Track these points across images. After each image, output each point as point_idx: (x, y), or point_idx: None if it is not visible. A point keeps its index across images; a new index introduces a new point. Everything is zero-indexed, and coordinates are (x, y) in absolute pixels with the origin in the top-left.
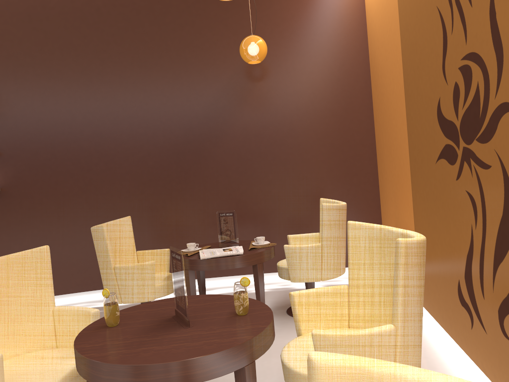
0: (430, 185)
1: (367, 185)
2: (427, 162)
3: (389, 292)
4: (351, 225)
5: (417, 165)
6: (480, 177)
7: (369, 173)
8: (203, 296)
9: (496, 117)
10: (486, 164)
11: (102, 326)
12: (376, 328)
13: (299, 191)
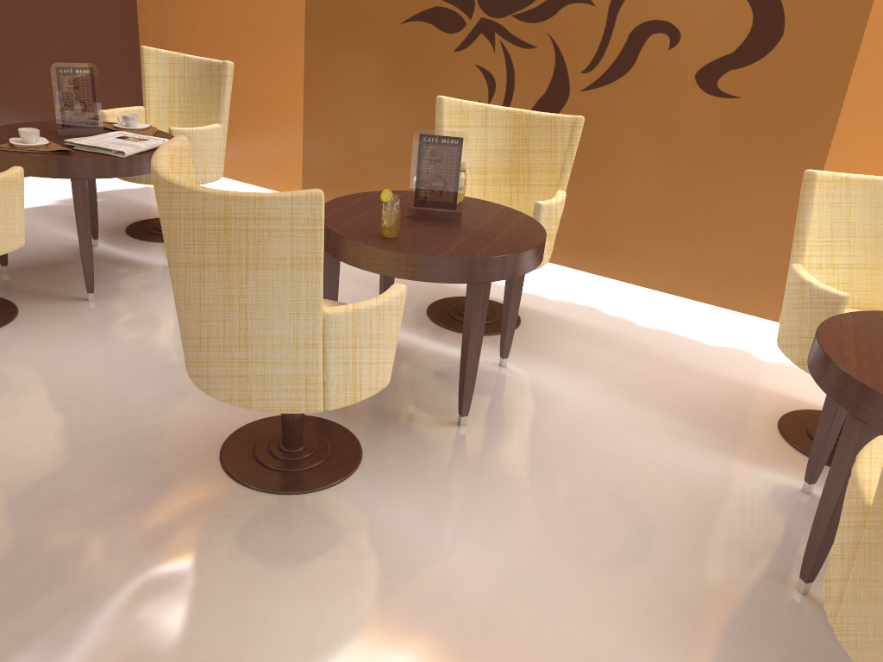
0: (375, 49)
1: (122, 22)
2: (374, 19)
3: (483, 170)
4: (446, 100)
5: (337, 18)
6: (512, 55)
7: (124, 2)
8: (352, 197)
9: (558, 2)
10: (527, 44)
11: (380, 240)
12: (560, 193)
13: (15, 21)
